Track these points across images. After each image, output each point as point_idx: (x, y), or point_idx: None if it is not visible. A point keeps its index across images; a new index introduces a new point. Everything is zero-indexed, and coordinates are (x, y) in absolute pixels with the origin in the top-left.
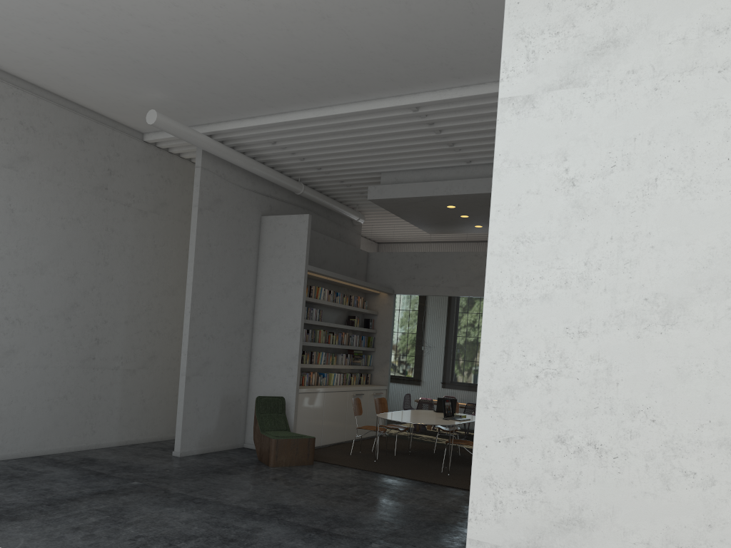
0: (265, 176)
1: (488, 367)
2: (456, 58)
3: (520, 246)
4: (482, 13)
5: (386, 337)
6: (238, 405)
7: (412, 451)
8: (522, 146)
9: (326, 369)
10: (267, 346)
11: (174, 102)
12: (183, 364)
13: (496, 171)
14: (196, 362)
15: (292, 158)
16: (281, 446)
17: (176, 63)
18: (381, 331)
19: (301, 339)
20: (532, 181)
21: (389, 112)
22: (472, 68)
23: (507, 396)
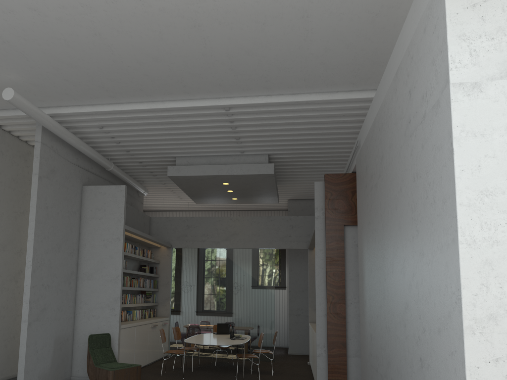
0: (89, 154)
1: (470, 299)
2: (274, 73)
3: (485, 198)
4: (311, 40)
5: (167, 279)
6: (66, 344)
7: (199, 366)
8: (476, 120)
9: (127, 307)
10: (91, 291)
11: (26, 84)
12: (24, 312)
13: (456, 139)
14: (36, 309)
15: (111, 141)
16: (117, 376)
17: (45, 49)
18: (163, 275)
19: (122, 284)
20: (488, 147)
21: (206, 110)
22: (281, 82)
23: (490, 322)
